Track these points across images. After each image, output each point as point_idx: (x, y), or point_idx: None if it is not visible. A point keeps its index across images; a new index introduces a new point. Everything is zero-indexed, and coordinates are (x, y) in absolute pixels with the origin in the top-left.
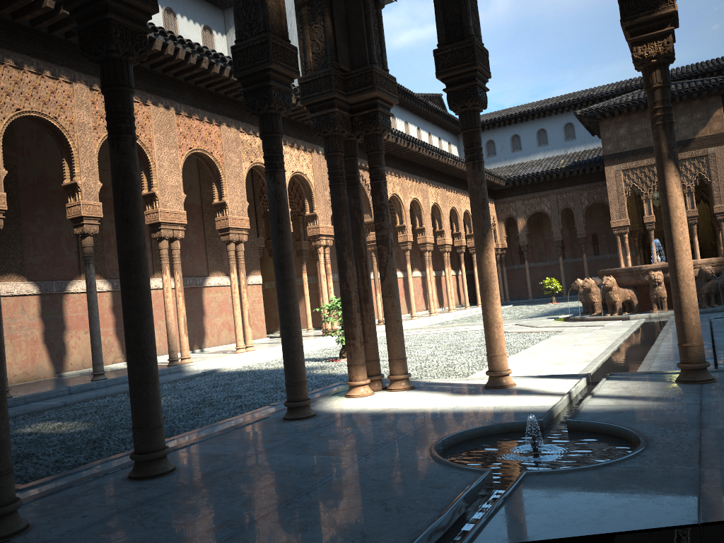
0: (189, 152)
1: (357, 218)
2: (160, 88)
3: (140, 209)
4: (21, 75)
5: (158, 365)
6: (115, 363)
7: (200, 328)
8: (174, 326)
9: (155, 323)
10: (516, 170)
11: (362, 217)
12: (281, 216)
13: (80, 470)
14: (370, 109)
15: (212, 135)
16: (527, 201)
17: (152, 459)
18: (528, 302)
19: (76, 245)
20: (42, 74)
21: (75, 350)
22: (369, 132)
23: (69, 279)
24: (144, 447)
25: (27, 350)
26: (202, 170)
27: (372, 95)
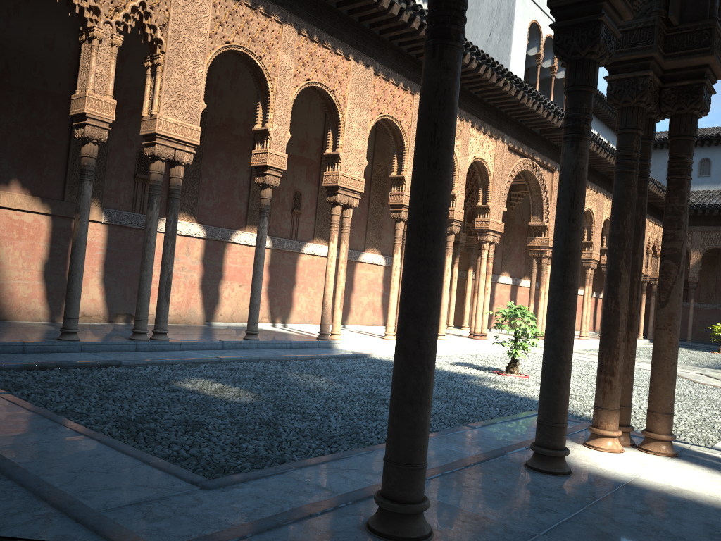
0: (379, 117)
1: (638, 219)
2: (363, 43)
3: (452, 152)
4: (237, 6)
5: (306, 335)
6: (261, 323)
7: (346, 303)
8: (331, 298)
9: (305, 290)
10: (700, 197)
11: (644, 219)
12: (577, 199)
13: (272, 474)
14: (692, 79)
15: (404, 103)
16: (707, 233)
17: (407, 513)
18: (685, 345)
19: (246, 195)
20: (256, 9)
21: (227, 301)
22: (683, 110)
23: (234, 229)
24: (400, 494)
25: (184, 292)
26: (378, 141)
27: (704, 60)
